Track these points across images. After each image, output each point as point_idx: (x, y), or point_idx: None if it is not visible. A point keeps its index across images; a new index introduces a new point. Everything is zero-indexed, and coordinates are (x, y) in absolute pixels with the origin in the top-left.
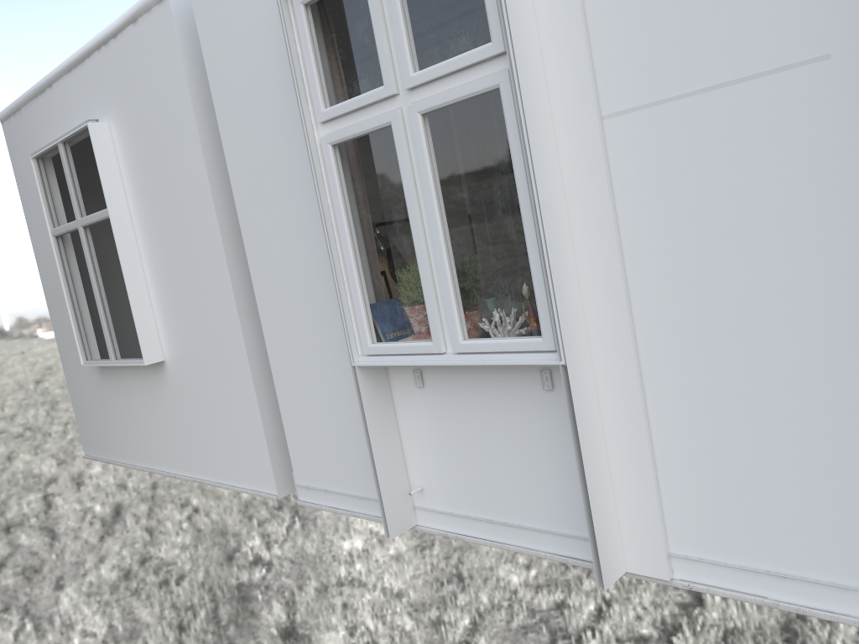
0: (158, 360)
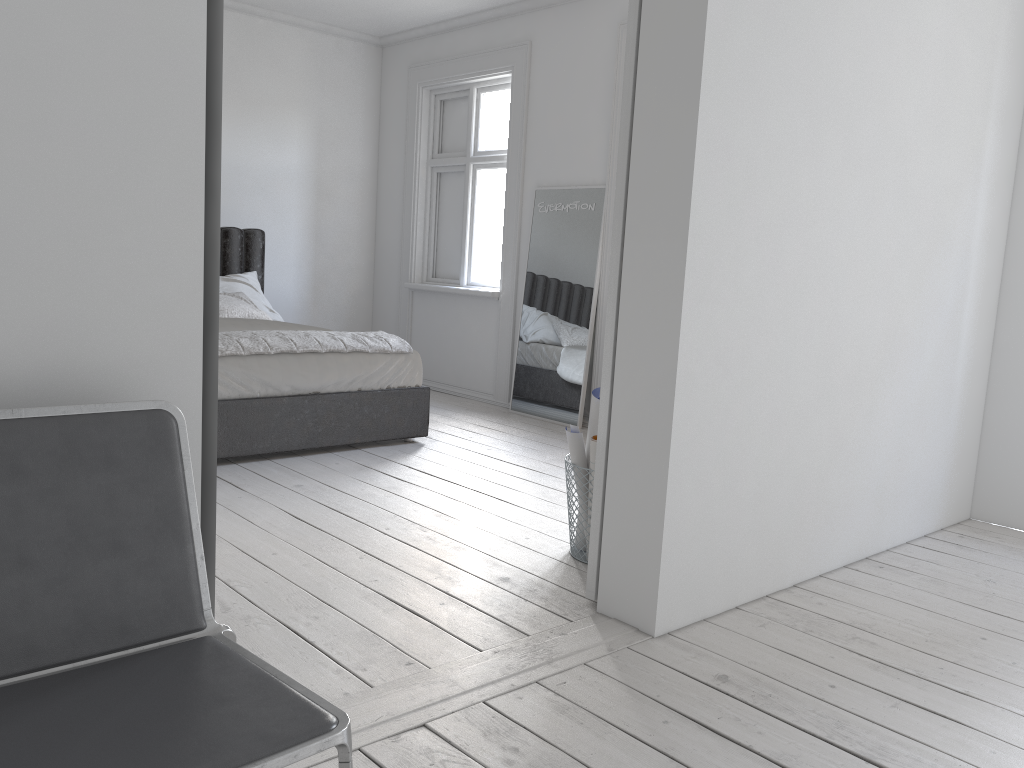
0: None
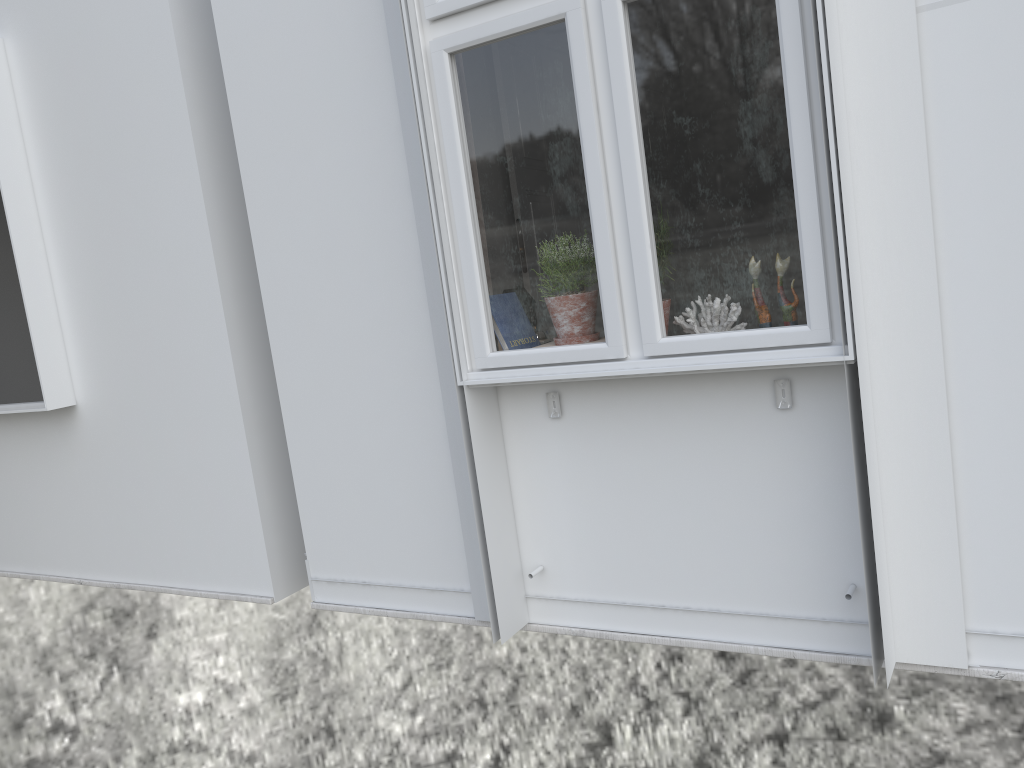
0: (68, 405)
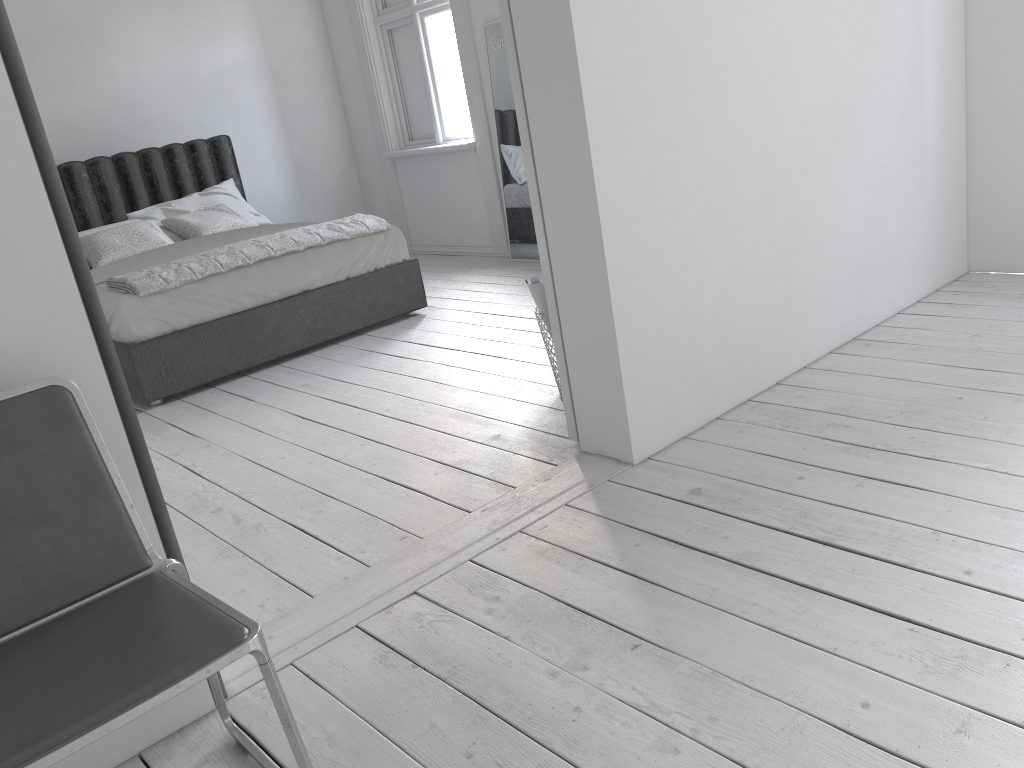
0: None
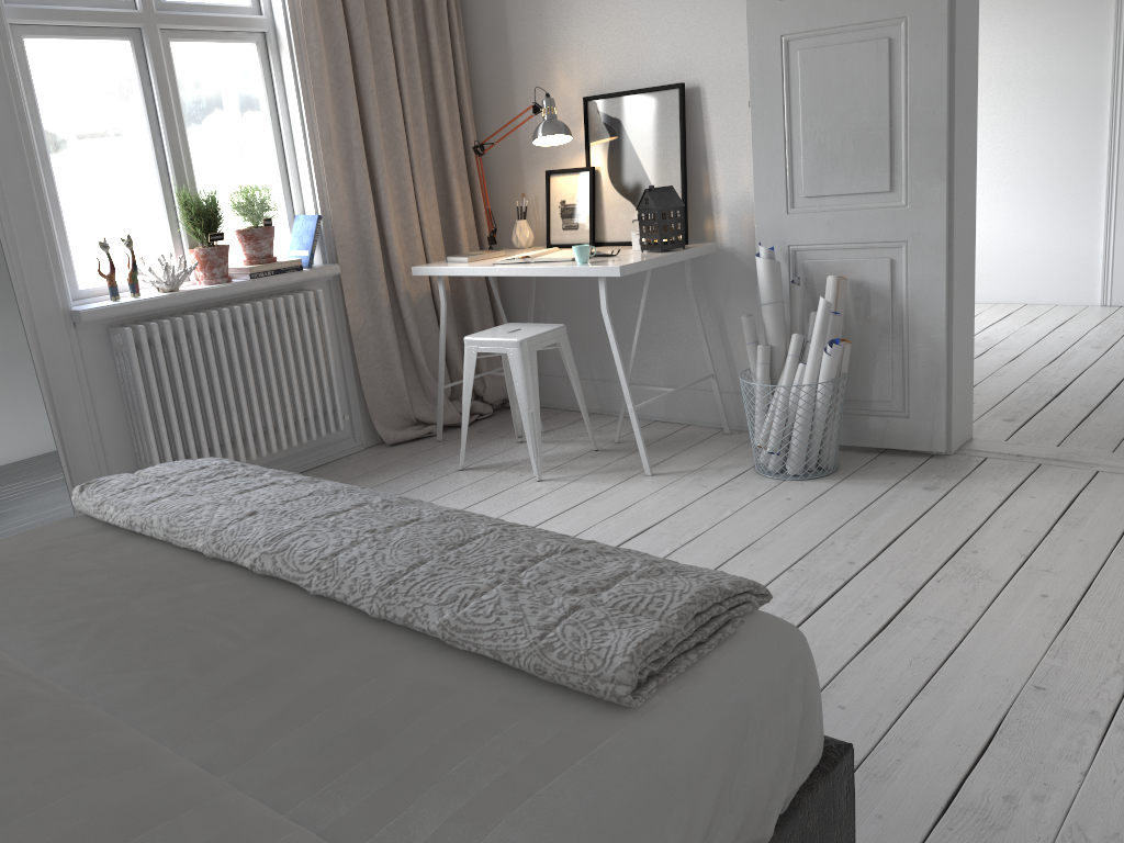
0: None
